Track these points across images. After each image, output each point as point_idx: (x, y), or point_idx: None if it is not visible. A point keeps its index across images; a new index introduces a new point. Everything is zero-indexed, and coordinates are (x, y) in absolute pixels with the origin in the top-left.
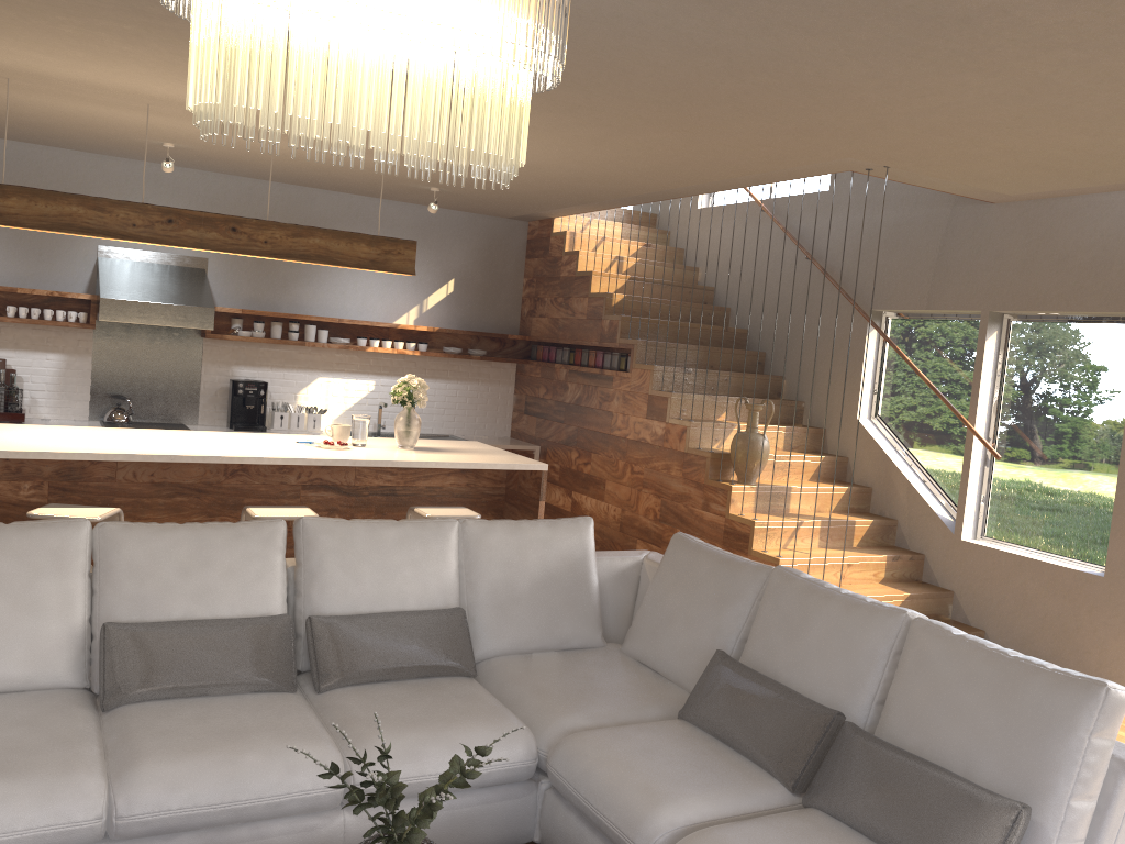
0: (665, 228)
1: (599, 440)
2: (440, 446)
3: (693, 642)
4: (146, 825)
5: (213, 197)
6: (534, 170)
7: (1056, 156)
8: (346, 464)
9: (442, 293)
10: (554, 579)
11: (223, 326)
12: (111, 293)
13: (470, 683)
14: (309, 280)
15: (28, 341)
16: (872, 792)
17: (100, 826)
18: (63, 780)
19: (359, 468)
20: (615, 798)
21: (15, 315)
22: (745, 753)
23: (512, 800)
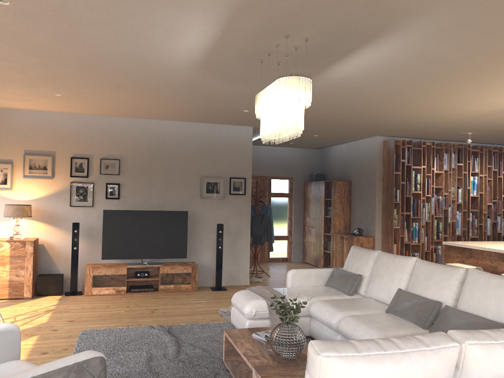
0: None
1: None
2: None
3: None
4: (340, 331)
5: None
6: None
7: None
8: None
9: None
10: None
11: None
12: None
13: None
14: None
15: None
16: None
17: (335, 327)
18: (336, 312)
19: None
20: None
21: None
22: None
23: None
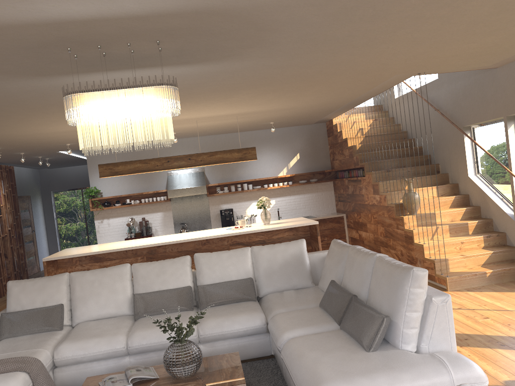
0: (385, 109)
1: (361, 207)
2: (282, 221)
3: (331, 279)
4: (137, 349)
5: (202, 145)
6: (294, 108)
7: (475, 51)
8: (237, 234)
9: (295, 160)
10: (288, 263)
11: (214, 191)
12: (171, 188)
13: (252, 302)
14: (242, 167)
15: (150, 209)
16: (351, 320)
17: (124, 350)
18: (113, 337)
19: (249, 235)
20: (276, 332)
21: (145, 202)
22: (329, 314)
23: (260, 339)
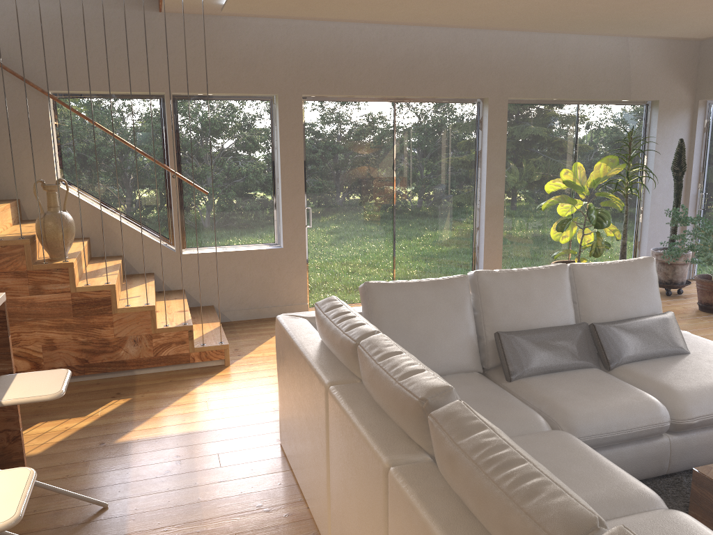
0: None
1: None
2: None
3: (458, 341)
4: None
5: None
6: None
7: None
8: None
9: None
10: None
11: None
12: None
13: None
14: None
15: None
16: (640, 341)
17: None
18: None
19: None
20: (636, 414)
21: None
22: (573, 367)
23: None
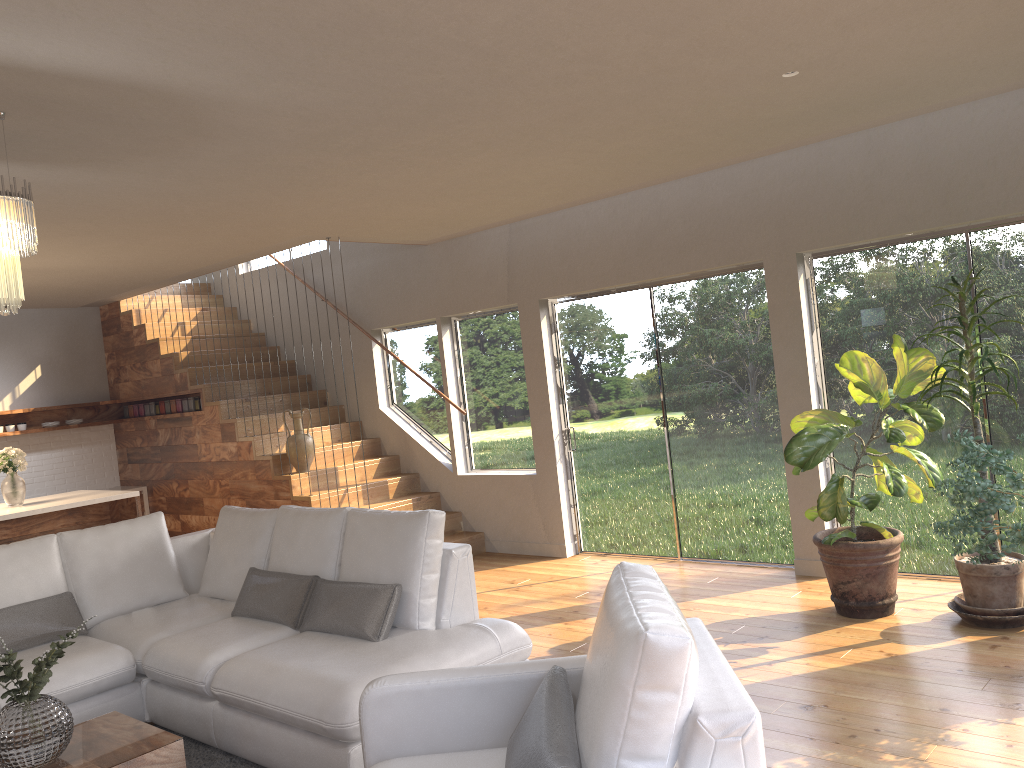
0: (219, 292)
1: (191, 468)
2: (47, 499)
3: (239, 570)
4: None
5: None
6: (82, 272)
7: (427, 218)
8: None
9: (31, 379)
10: (139, 558)
11: None
12: None
13: (83, 636)
14: None
15: None
16: (330, 608)
17: None
18: None
19: None
20: (183, 662)
21: None
22: (268, 618)
23: (123, 696)
